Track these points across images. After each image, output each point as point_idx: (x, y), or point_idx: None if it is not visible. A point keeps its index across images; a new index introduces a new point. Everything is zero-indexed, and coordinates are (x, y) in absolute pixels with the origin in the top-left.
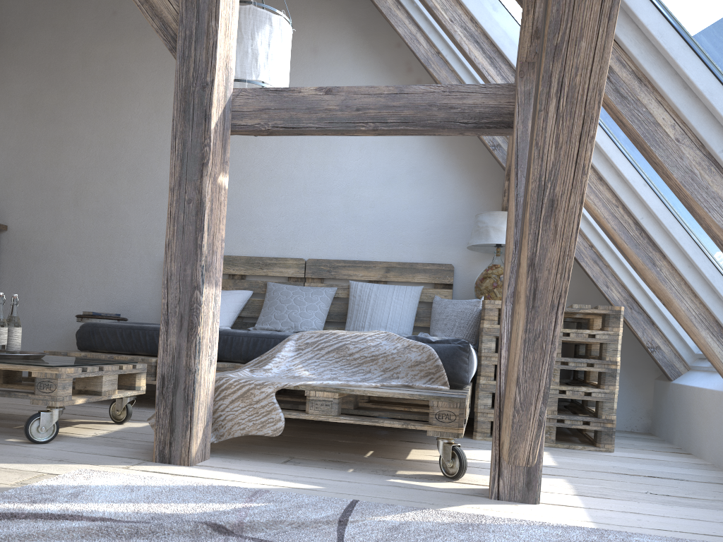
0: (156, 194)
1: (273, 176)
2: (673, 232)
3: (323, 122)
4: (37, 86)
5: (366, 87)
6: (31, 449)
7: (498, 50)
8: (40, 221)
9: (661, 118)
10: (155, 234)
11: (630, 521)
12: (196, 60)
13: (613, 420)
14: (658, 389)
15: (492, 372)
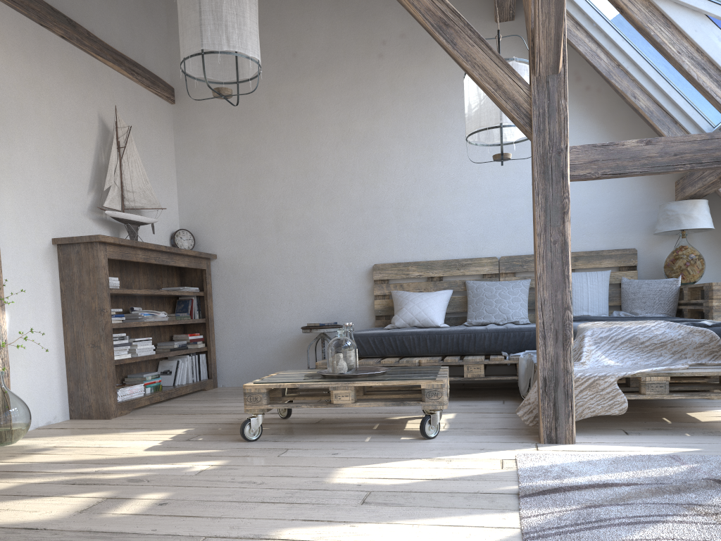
0: (351, 213)
1: (459, 187)
2: None
3: (645, 167)
4: (229, 128)
5: (681, 136)
6: (439, 444)
7: None
8: (246, 247)
9: None
10: (354, 248)
11: None
12: (550, 132)
13: None
14: None
15: None
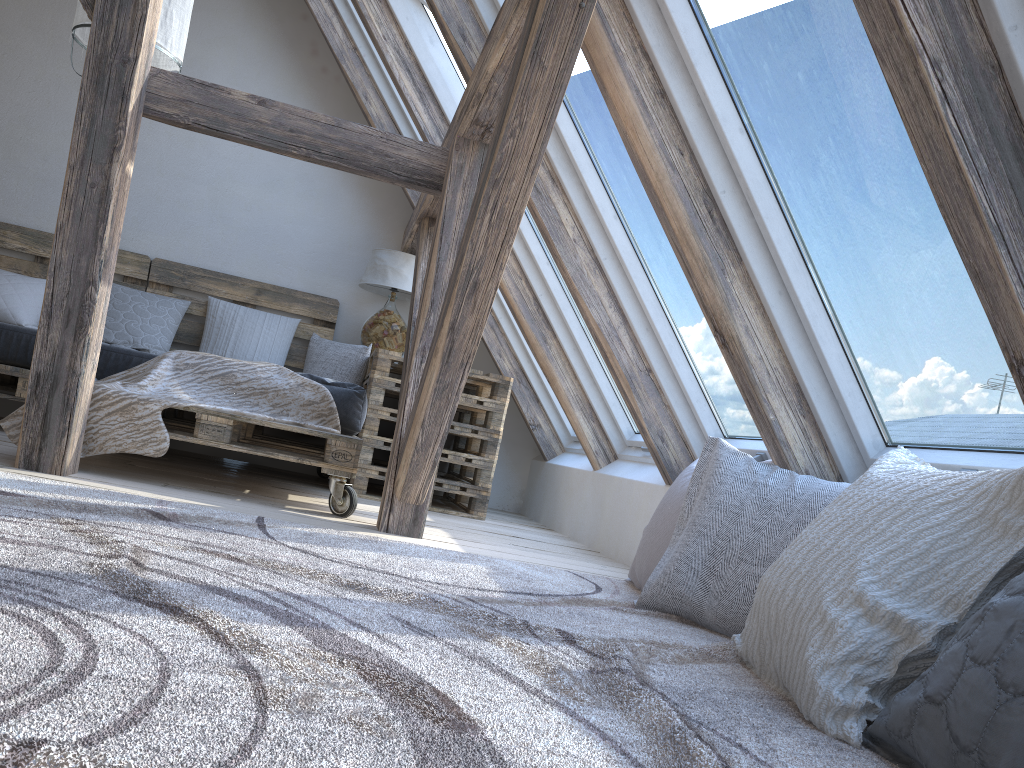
0: None
1: None
2: (565, 314)
3: (252, 133)
4: None
5: (304, 110)
6: None
7: (430, 87)
8: None
9: (565, 219)
10: None
11: (495, 554)
12: (118, 29)
13: (488, 488)
14: (534, 469)
15: (377, 427)
